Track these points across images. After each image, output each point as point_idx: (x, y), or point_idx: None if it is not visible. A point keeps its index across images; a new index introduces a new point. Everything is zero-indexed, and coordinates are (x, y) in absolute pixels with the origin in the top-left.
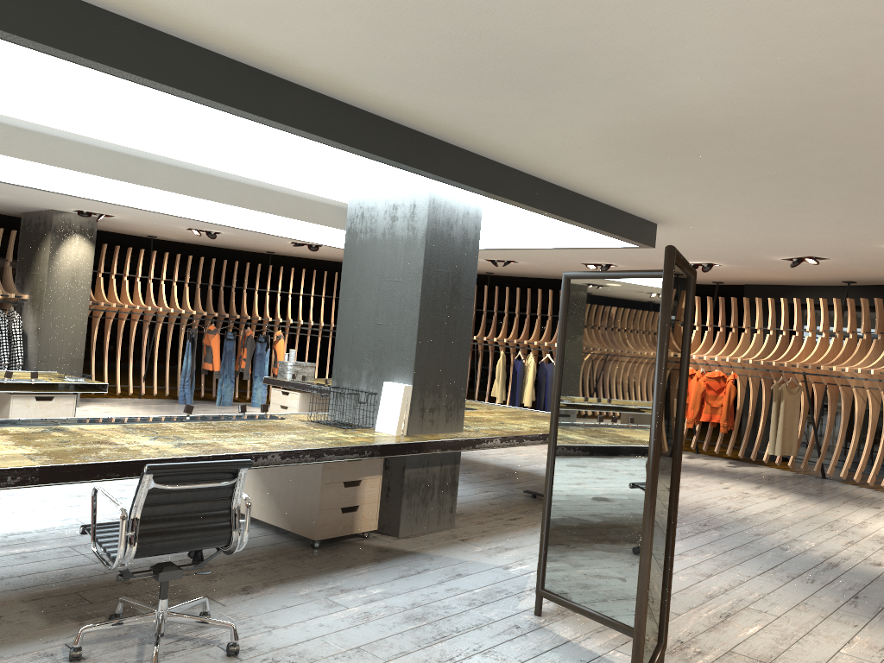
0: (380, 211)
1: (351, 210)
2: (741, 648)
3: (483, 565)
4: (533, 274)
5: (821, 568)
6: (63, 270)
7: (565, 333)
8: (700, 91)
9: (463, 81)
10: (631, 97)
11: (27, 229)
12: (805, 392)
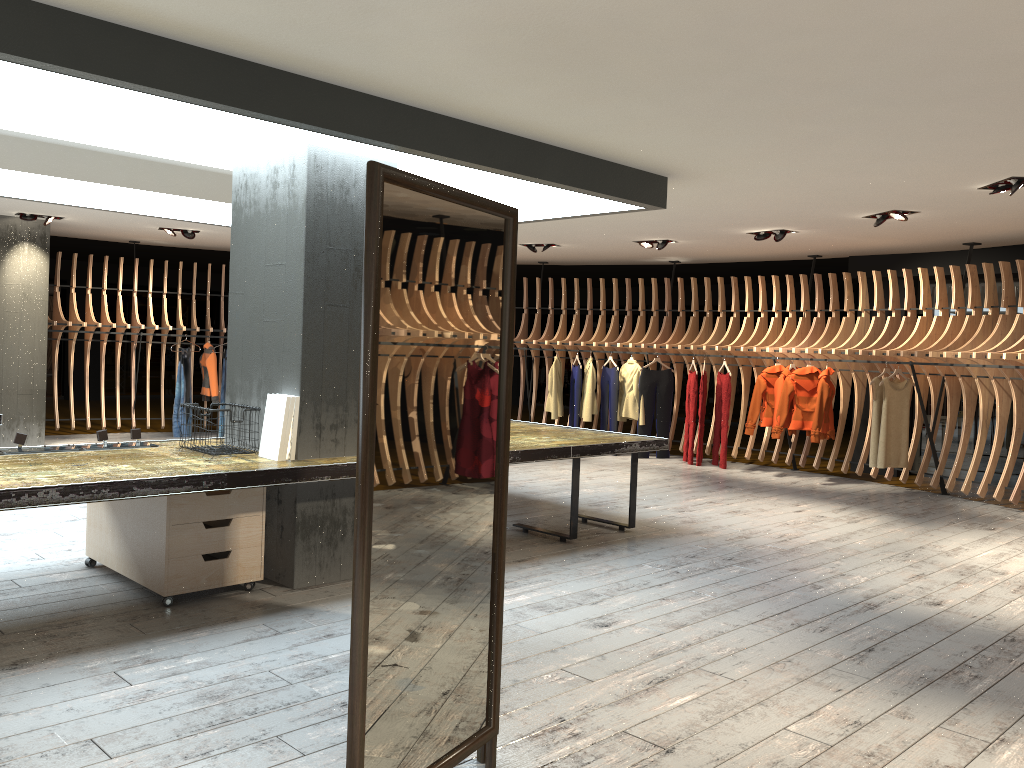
0: (262, 177)
1: (236, 179)
2: (642, 727)
3: None
4: (595, 261)
5: (850, 611)
6: (11, 286)
7: None
8: None
9: None
10: None
11: None
12: (921, 387)
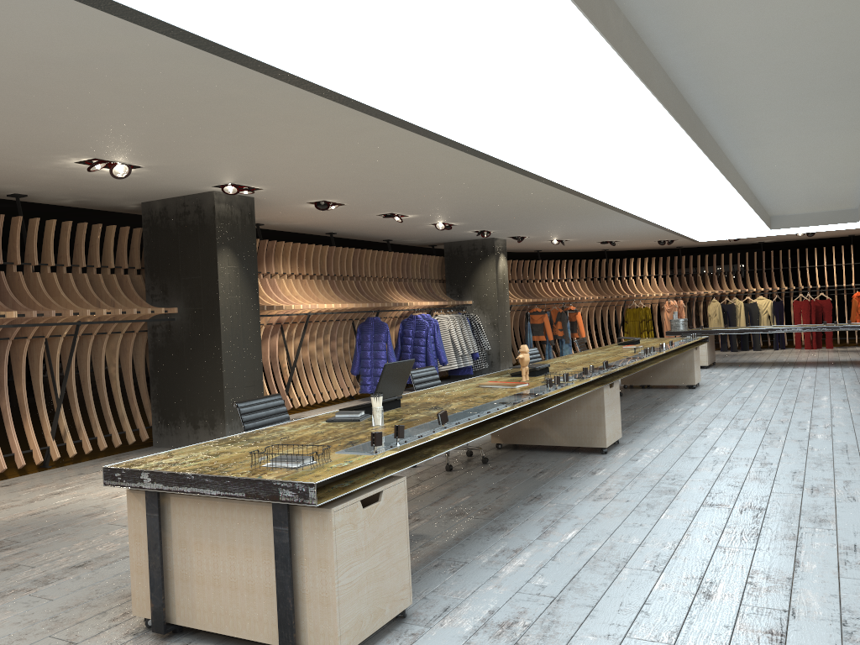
0: None
1: None
2: None
3: None
4: (713, 244)
5: None
6: (500, 280)
7: None
8: None
9: None
10: None
11: (455, 254)
12: None
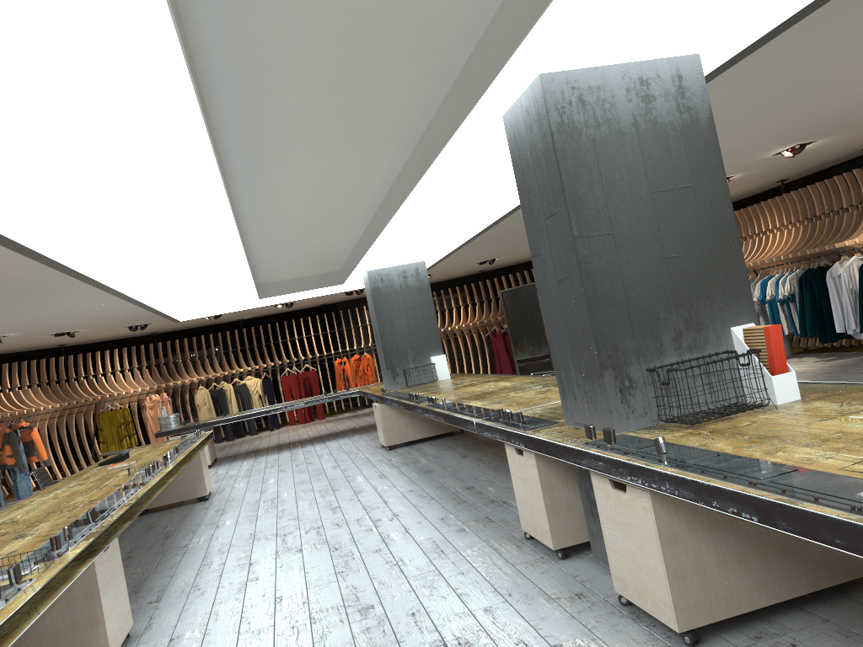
0: (394, 275)
1: (372, 277)
2: None
3: None
4: (191, 326)
5: None
6: None
7: None
8: None
9: None
10: None
11: None
12: None
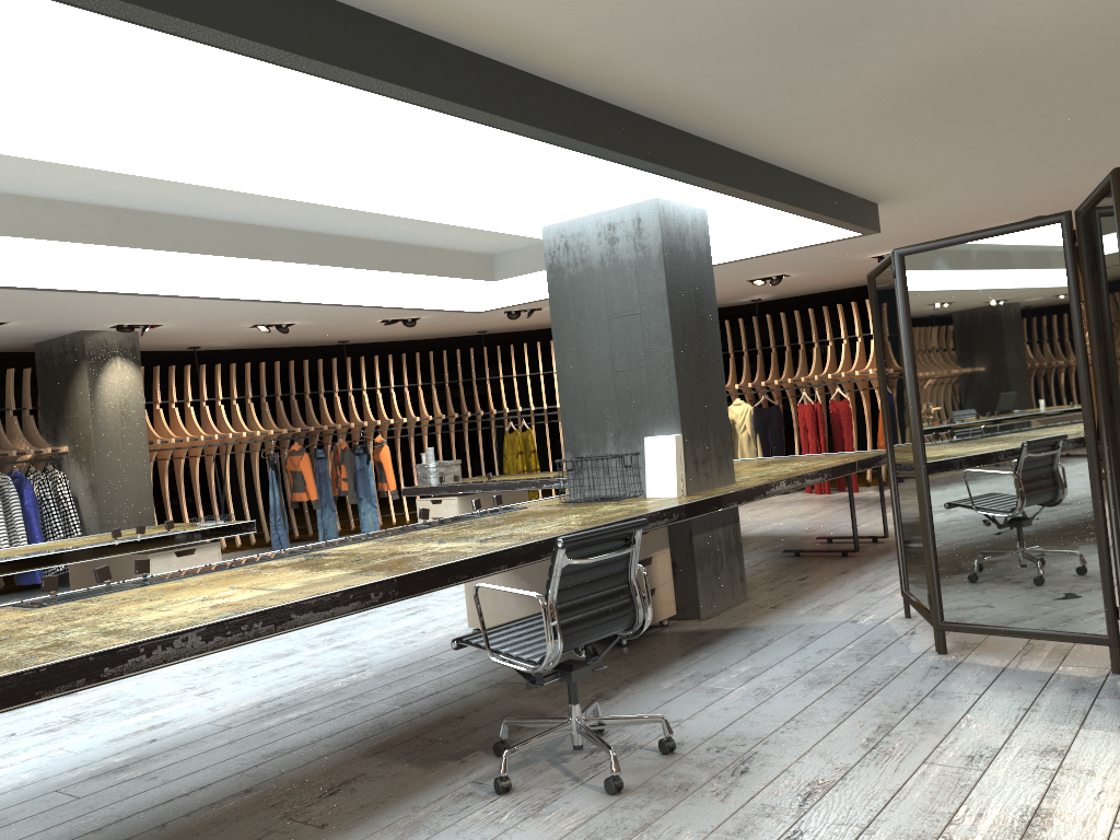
0: (590, 235)
1: (549, 242)
2: None
3: (826, 624)
4: None
5: None
6: (109, 406)
7: (910, 320)
8: (1041, 5)
9: (760, 40)
10: (953, 28)
11: (46, 363)
12: None
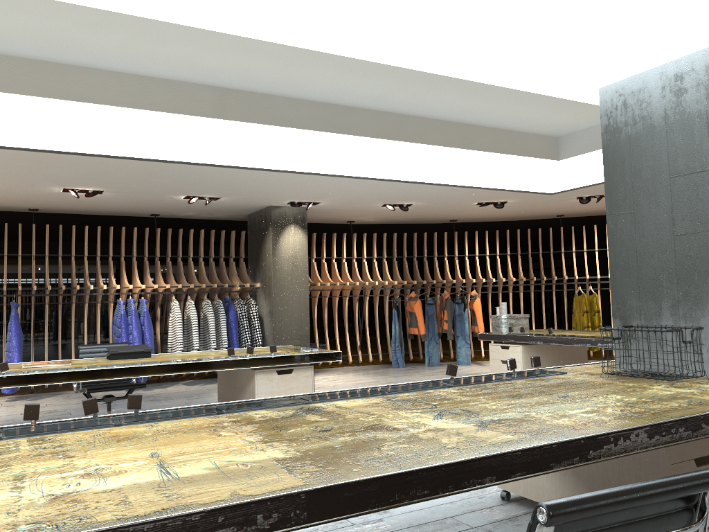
0: (653, 89)
1: (605, 102)
2: None
3: None
4: None
5: None
6: (284, 257)
7: None
8: None
9: None
10: None
11: (252, 227)
12: None
